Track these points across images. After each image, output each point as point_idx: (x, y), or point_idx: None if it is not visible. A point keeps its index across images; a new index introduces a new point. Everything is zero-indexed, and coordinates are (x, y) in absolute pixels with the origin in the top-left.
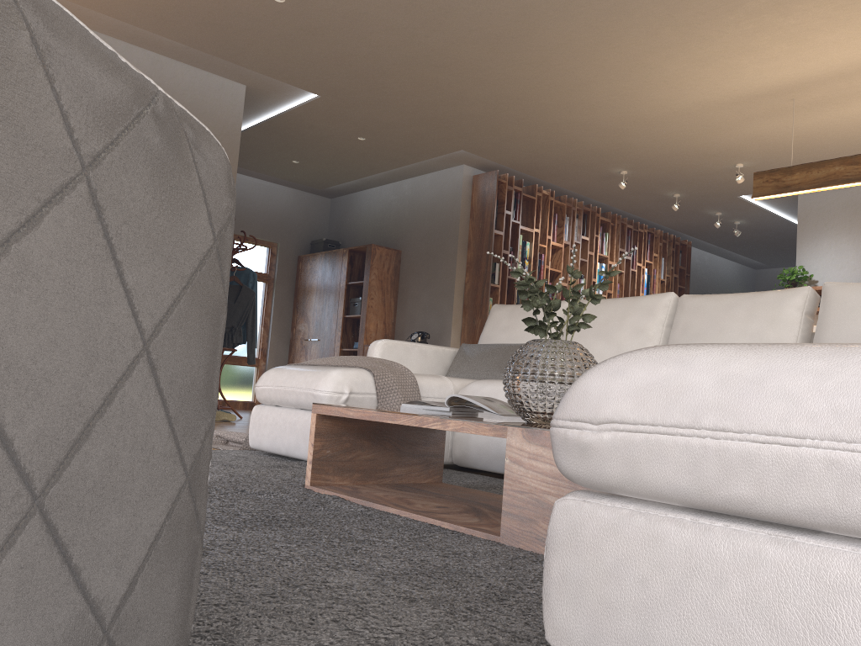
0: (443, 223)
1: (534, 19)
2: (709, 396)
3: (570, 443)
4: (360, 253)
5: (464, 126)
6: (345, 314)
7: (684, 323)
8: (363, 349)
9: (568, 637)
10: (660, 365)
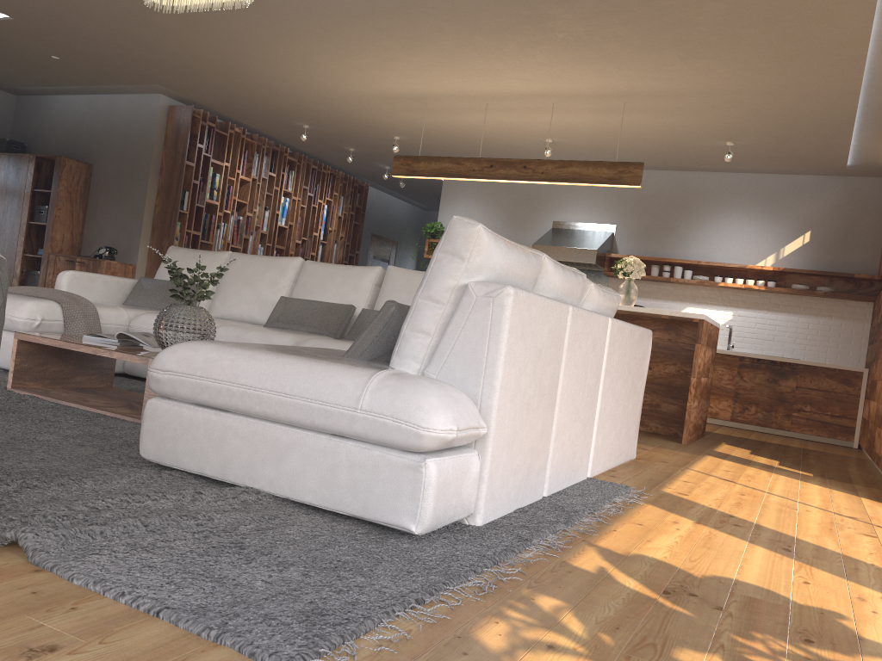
0: (137, 146)
1: (220, 13)
2: (200, 364)
3: (153, 378)
4: (48, 161)
5: (160, 68)
6: (29, 220)
7: (304, 281)
8: (48, 257)
9: (148, 451)
10: (189, 350)
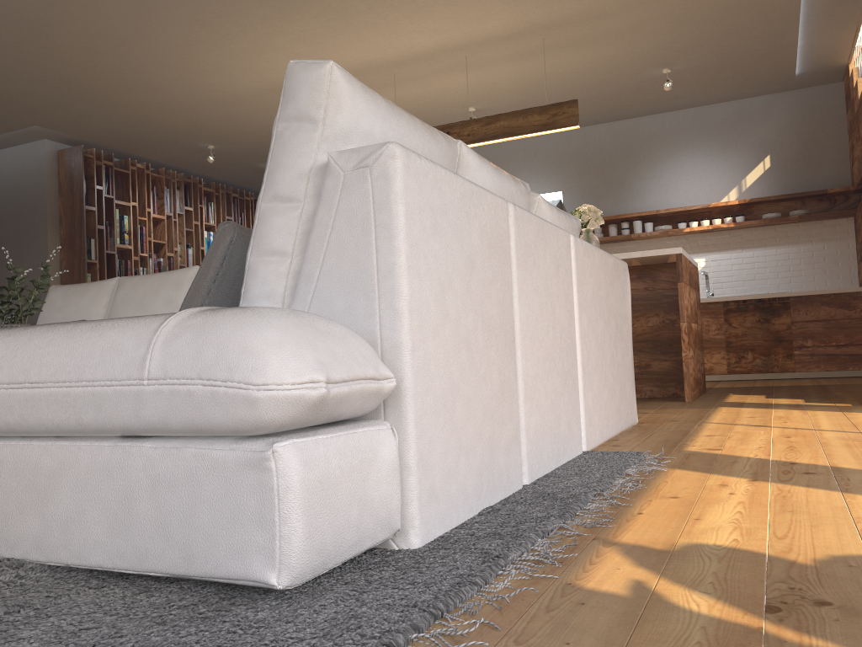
0: (30, 200)
1: (63, 10)
2: None
3: None
4: None
5: (29, 103)
6: None
7: None
8: None
9: None
10: None
